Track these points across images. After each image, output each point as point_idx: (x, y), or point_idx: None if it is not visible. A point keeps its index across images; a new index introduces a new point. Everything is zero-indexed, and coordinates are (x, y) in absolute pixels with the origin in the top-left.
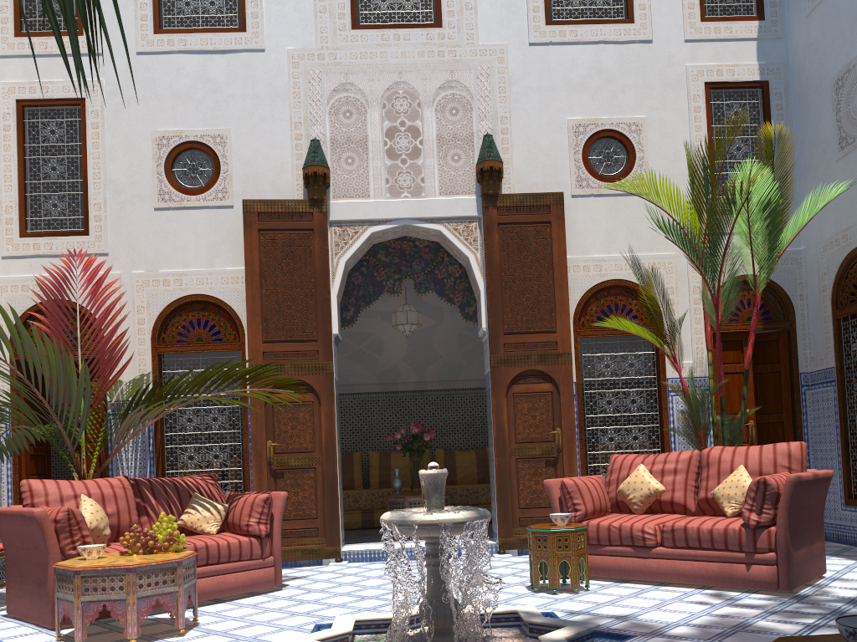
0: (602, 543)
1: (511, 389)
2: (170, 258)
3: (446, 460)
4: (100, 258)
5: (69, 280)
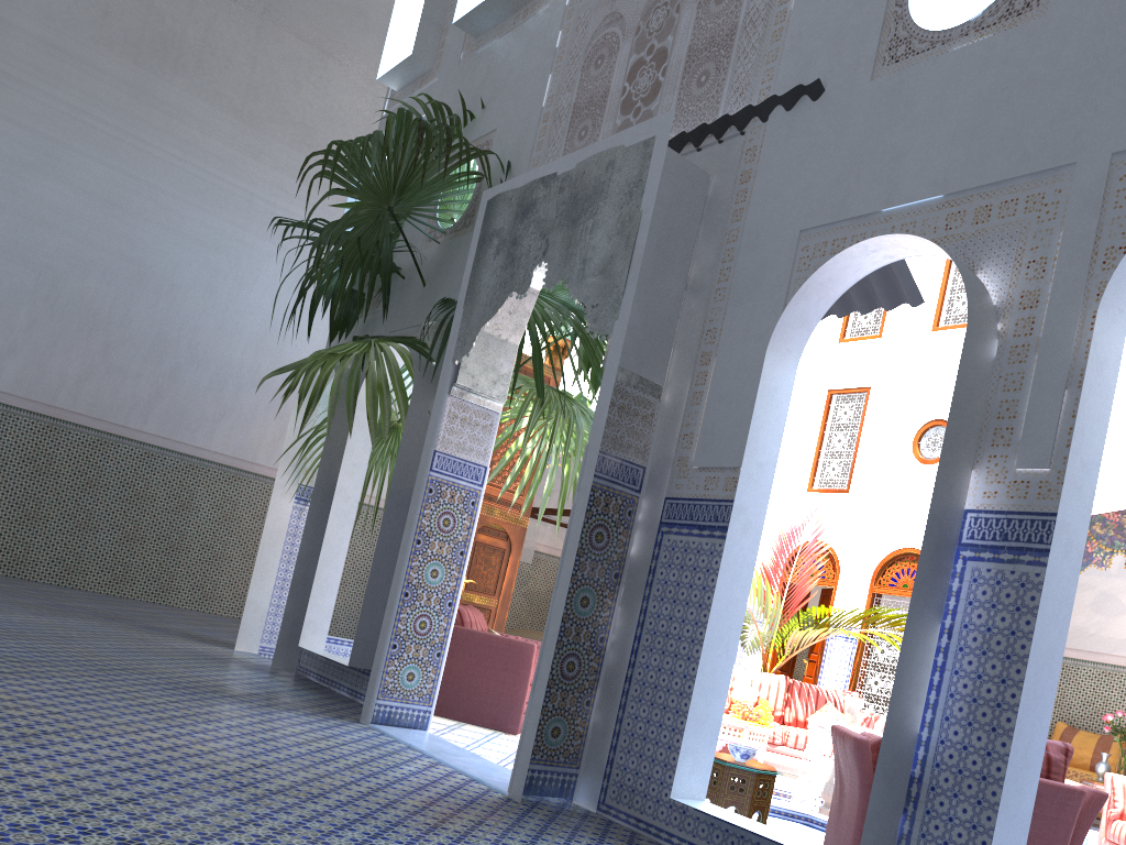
0: (1120, 844)
1: None
2: (898, 516)
3: None
4: (851, 511)
5: (800, 531)
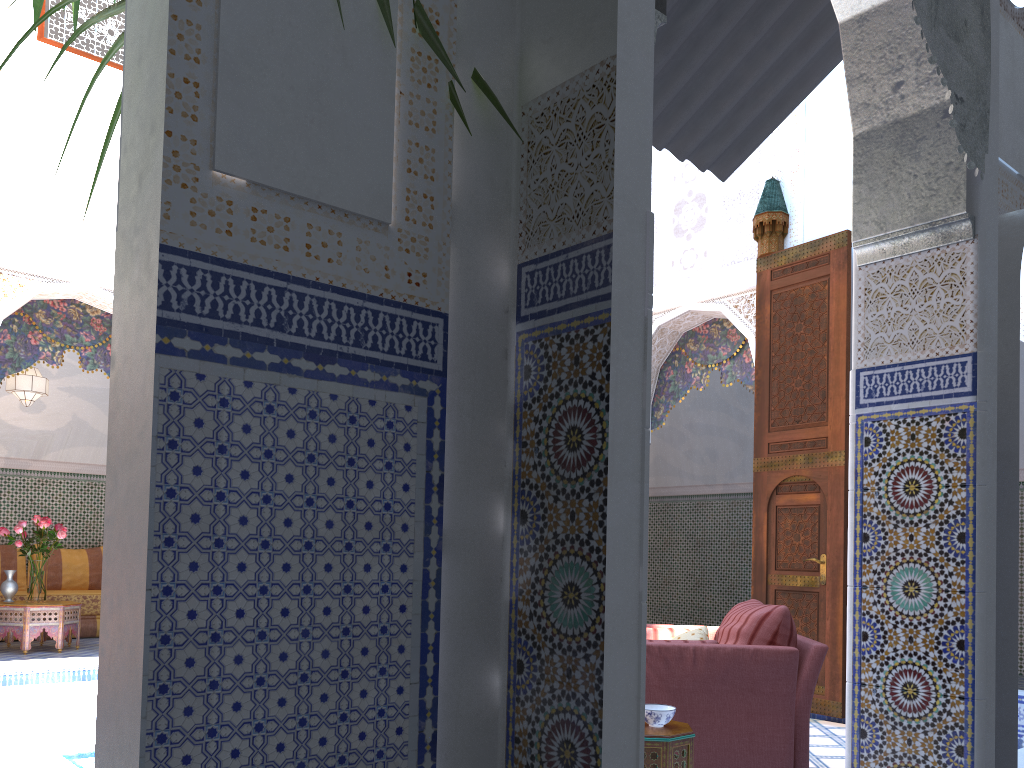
0: None
1: None
2: None
3: (49, 559)
4: None
5: None
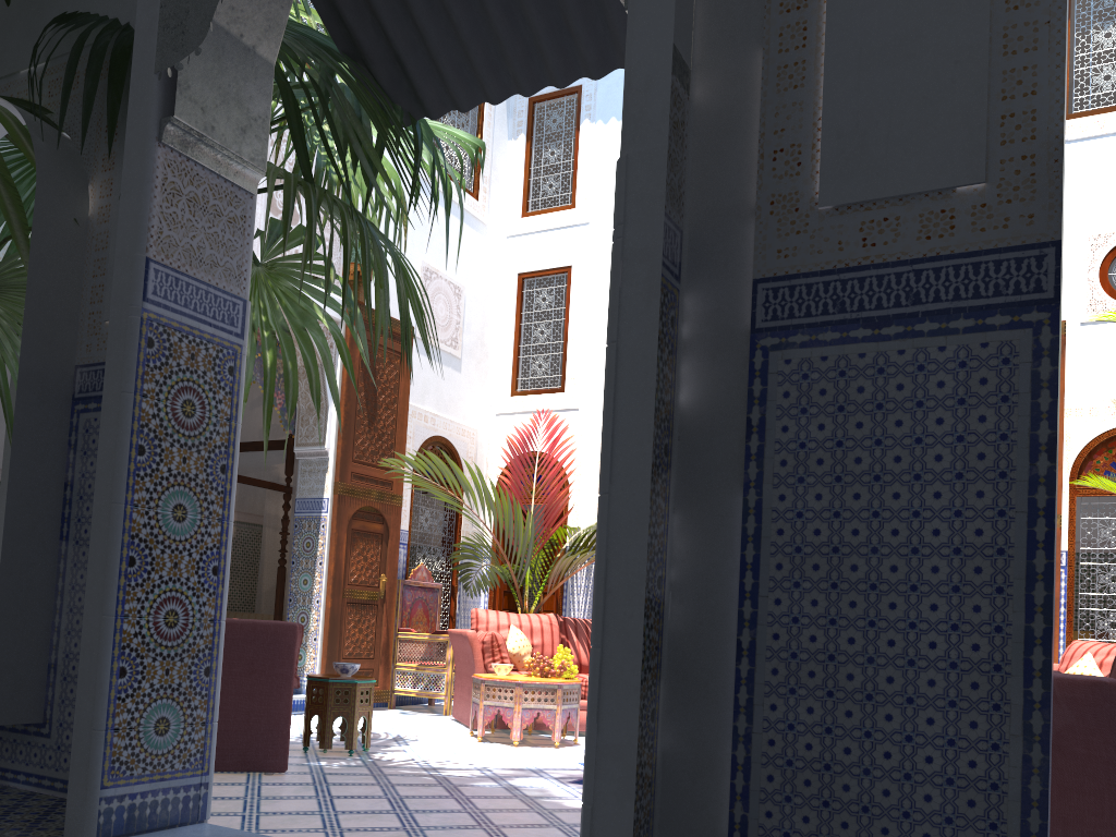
0: None
1: None
2: None
3: None
4: (572, 413)
5: (532, 438)
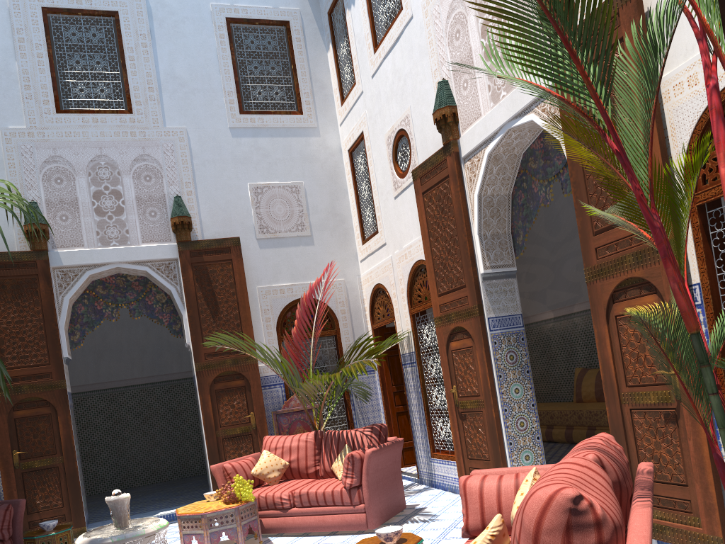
0: None
1: (613, 310)
2: (404, 235)
3: None
4: (384, 248)
5: (317, 289)
